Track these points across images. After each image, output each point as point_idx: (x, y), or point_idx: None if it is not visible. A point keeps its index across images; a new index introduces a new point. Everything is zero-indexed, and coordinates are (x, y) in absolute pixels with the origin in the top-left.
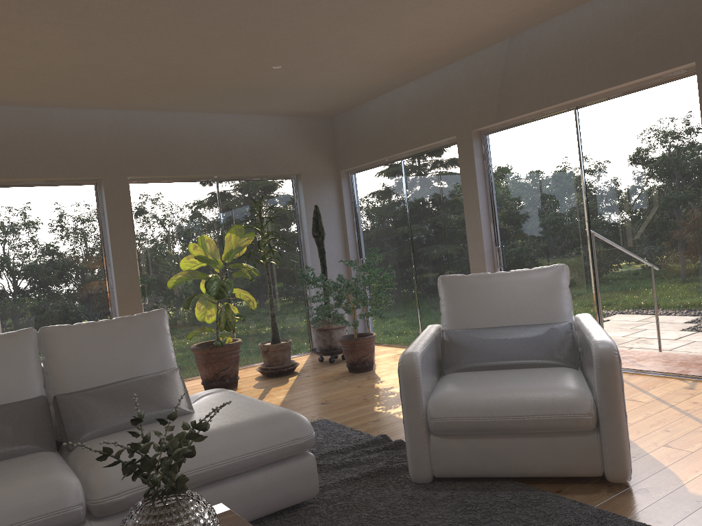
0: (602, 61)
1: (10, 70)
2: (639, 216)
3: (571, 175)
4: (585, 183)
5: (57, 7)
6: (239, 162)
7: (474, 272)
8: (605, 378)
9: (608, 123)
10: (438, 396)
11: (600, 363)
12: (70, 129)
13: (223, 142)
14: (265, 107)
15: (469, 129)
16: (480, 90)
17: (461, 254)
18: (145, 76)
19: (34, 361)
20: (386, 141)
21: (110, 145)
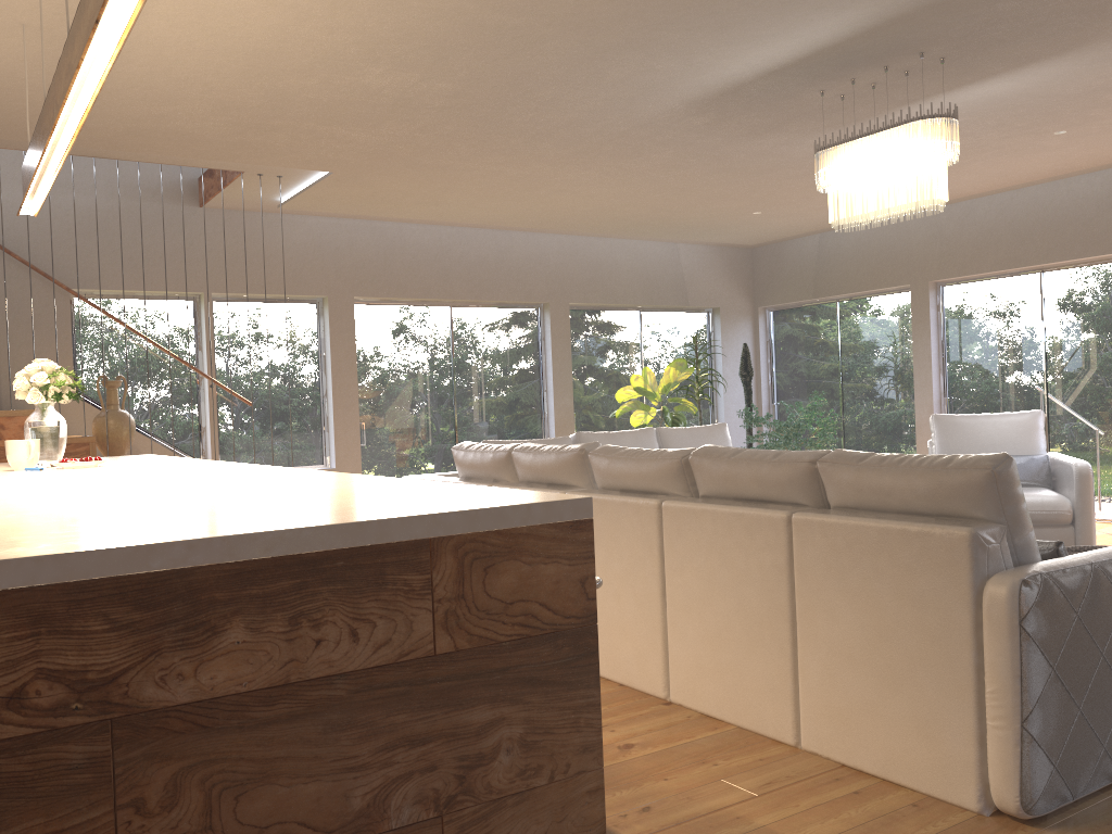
0: (1072, 234)
1: (539, 209)
2: (1097, 376)
3: (1031, 334)
4: (1045, 342)
5: (645, 177)
6: (665, 293)
7: (920, 421)
8: (1082, 486)
9: (1072, 289)
10: None
11: (1079, 475)
12: (526, 253)
13: (651, 271)
14: (705, 240)
15: (925, 279)
16: (941, 243)
17: (901, 403)
18: (638, 215)
19: None
20: (822, 281)
21: (557, 270)
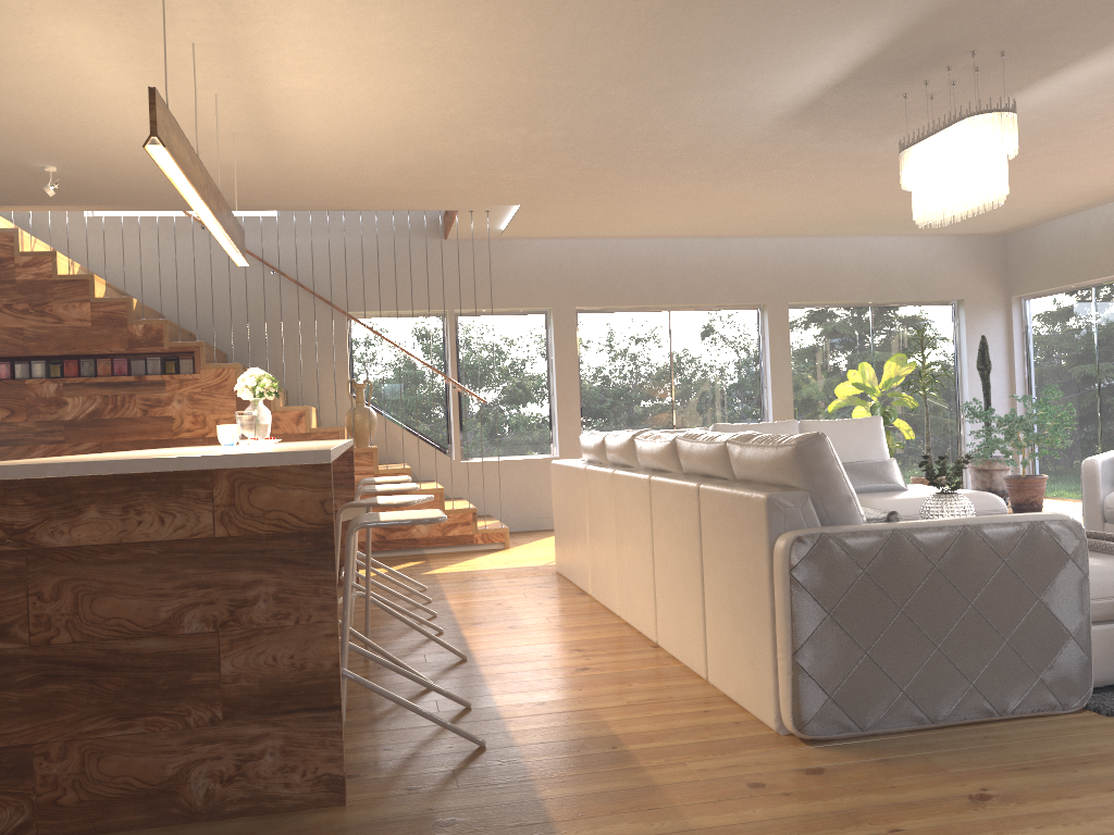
0: None
1: (730, 218)
2: None
3: None
4: None
5: (806, 183)
6: (897, 287)
7: None
8: None
9: None
10: (1113, 493)
11: None
12: (742, 257)
13: (881, 266)
14: (934, 231)
15: None
16: None
17: None
18: (835, 215)
19: None
20: (1073, 266)
21: (775, 272)
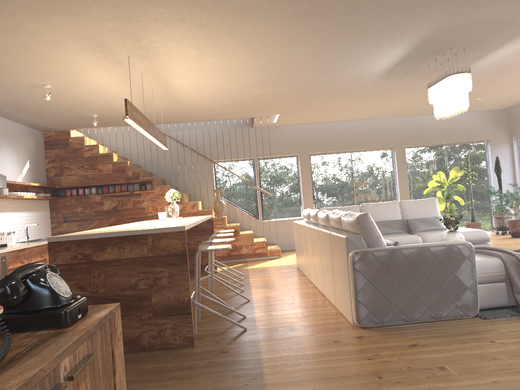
0: None
1: (372, 112)
2: None
3: None
4: None
5: (401, 97)
6: (456, 136)
7: None
8: None
9: None
10: None
11: None
12: (383, 127)
13: (448, 127)
14: (471, 110)
15: None
16: None
17: None
18: (420, 108)
19: (399, 209)
20: None
21: (398, 132)
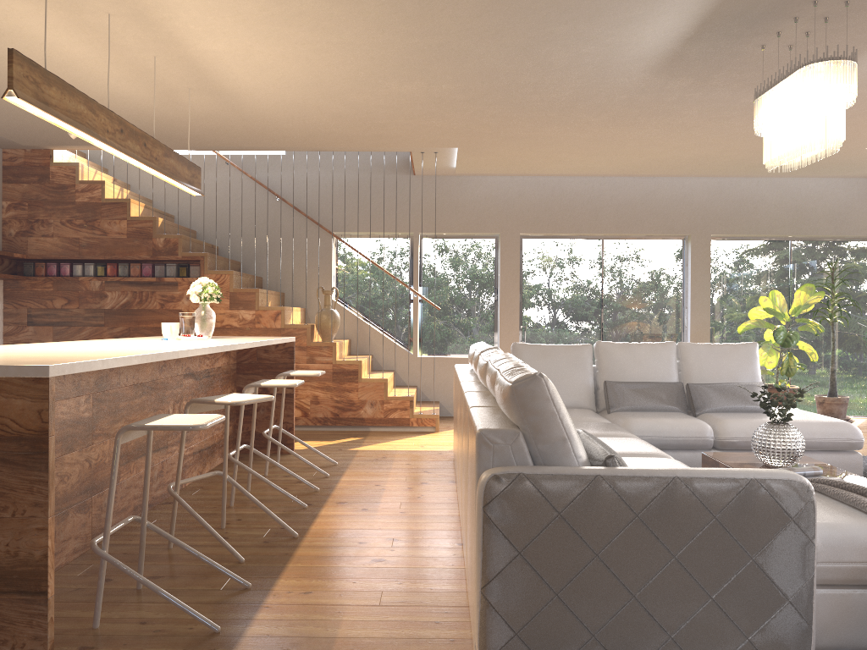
0: None
1: (648, 160)
2: None
3: None
4: None
5: (704, 129)
6: (816, 224)
7: None
8: None
9: None
10: None
11: None
12: (670, 194)
13: (802, 204)
14: (851, 174)
15: None
16: None
17: None
18: (746, 158)
19: (674, 361)
20: None
21: (700, 207)
